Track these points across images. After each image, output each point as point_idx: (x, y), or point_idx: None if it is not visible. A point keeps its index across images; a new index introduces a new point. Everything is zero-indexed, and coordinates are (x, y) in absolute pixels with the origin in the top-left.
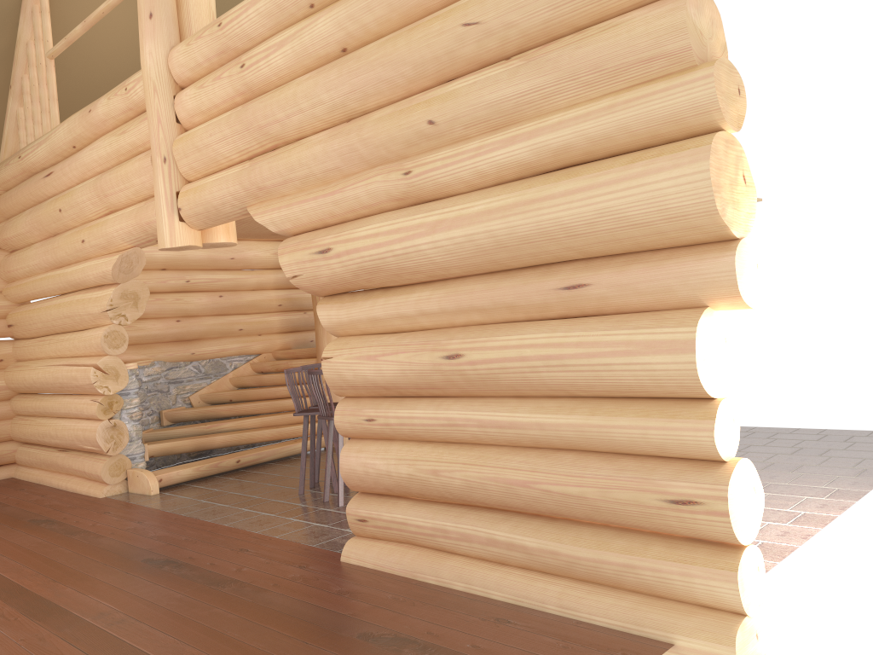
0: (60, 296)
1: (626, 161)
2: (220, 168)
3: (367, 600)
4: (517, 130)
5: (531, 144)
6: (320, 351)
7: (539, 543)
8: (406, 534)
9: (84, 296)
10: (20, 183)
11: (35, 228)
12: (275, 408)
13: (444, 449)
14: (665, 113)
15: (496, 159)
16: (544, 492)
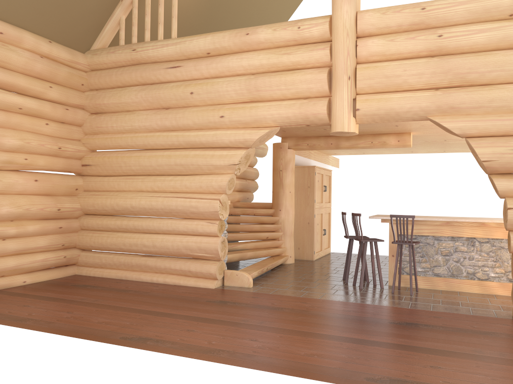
0: (163, 150)
1: None
2: (395, 90)
3: None
4: None
5: None
6: (279, 205)
7: None
8: None
9: (204, 152)
10: (119, 67)
11: (147, 101)
12: (255, 238)
13: None
14: None
15: None
16: None
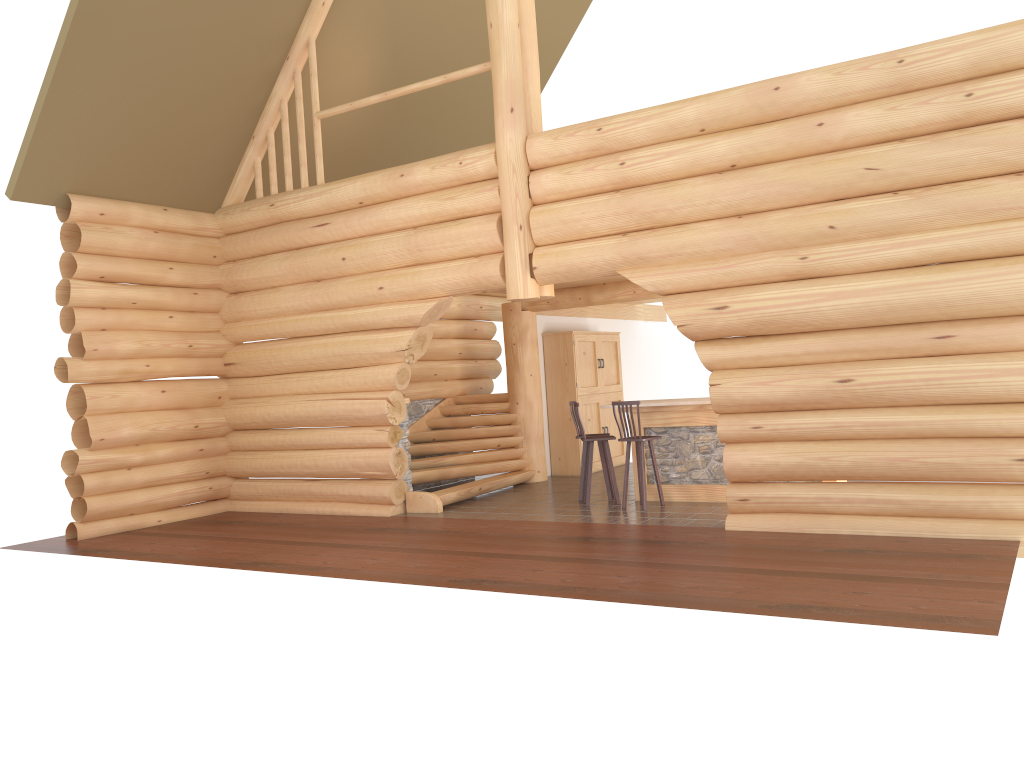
0: (319, 336)
1: (990, 265)
2: (579, 238)
3: (793, 541)
4: (903, 239)
5: (917, 249)
6: (515, 396)
7: (911, 497)
8: (788, 505)
9: (367, 337)
10: (257, 229)
11: (293, 273)
12: (479, 447)
13: (826, 443)
14: (1018, 240)
15: (886, 256)
16: (921, 463)
